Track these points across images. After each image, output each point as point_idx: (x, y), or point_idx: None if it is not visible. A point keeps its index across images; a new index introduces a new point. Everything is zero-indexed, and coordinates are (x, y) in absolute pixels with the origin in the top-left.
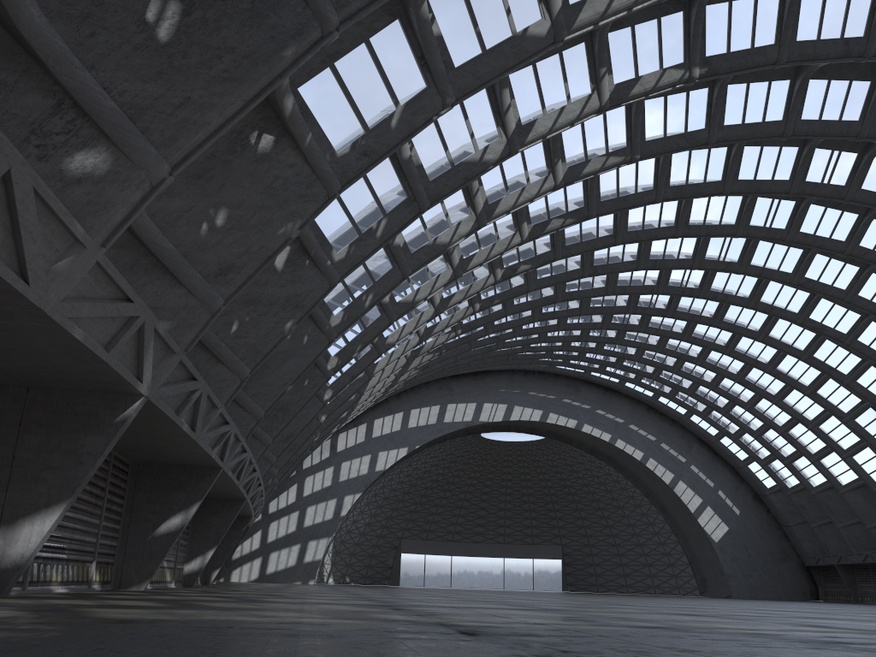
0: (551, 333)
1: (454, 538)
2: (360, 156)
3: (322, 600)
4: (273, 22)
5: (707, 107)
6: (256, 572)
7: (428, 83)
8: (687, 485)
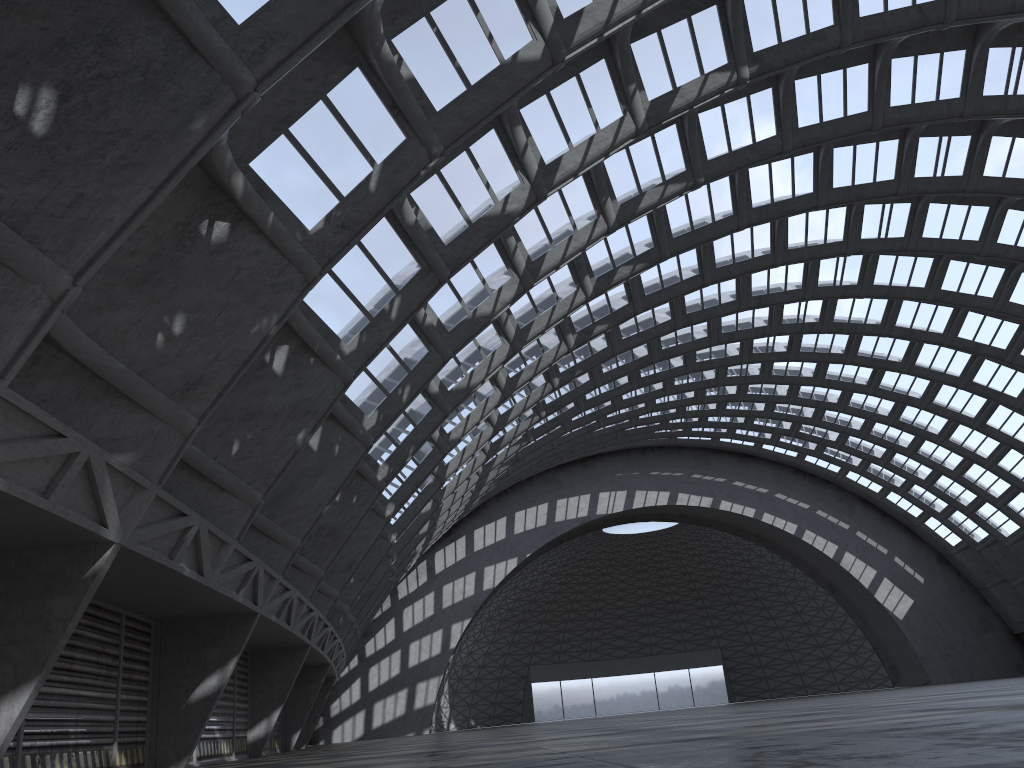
0: (659, 399)
1: (592, 657)
2: (338, 230)
3: (370, 755)
4: (173, 93)
5: (775, 110)
6: (360, 728)
7: (407, 134)
8: (855, 556)
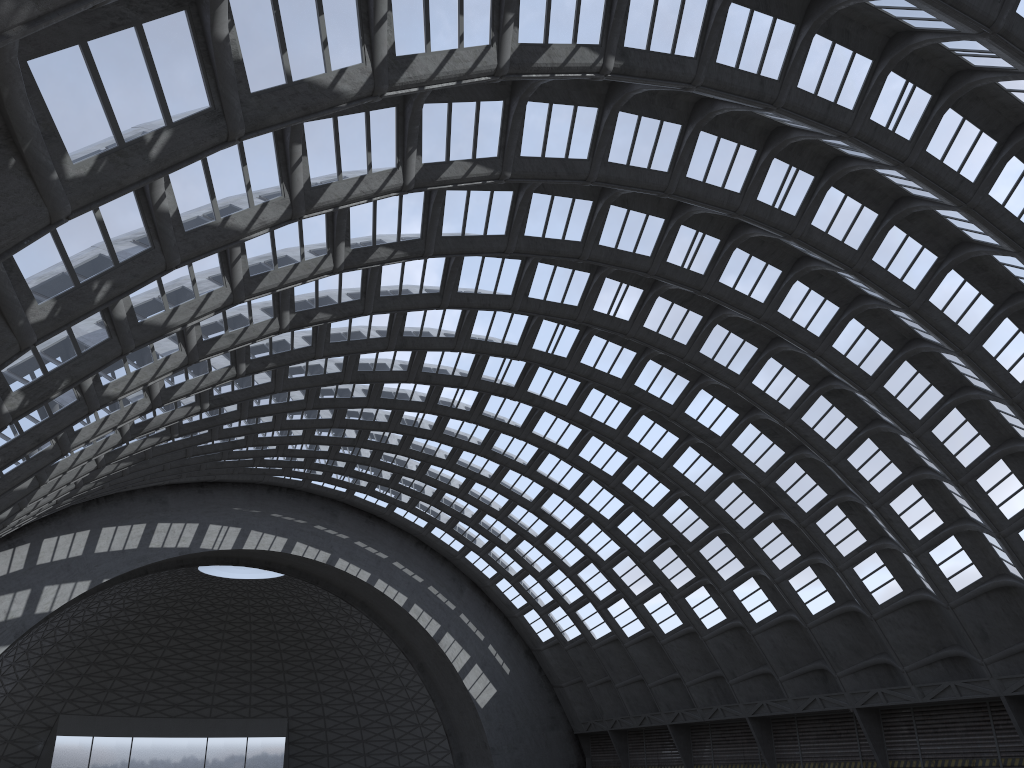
0: (320, 432)
1: (140, 712)
2: None
3: None
4: None
5: (594, 133)
6: None
7: None
8: (454, 638)
